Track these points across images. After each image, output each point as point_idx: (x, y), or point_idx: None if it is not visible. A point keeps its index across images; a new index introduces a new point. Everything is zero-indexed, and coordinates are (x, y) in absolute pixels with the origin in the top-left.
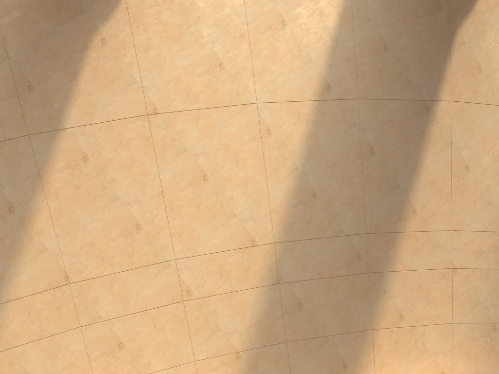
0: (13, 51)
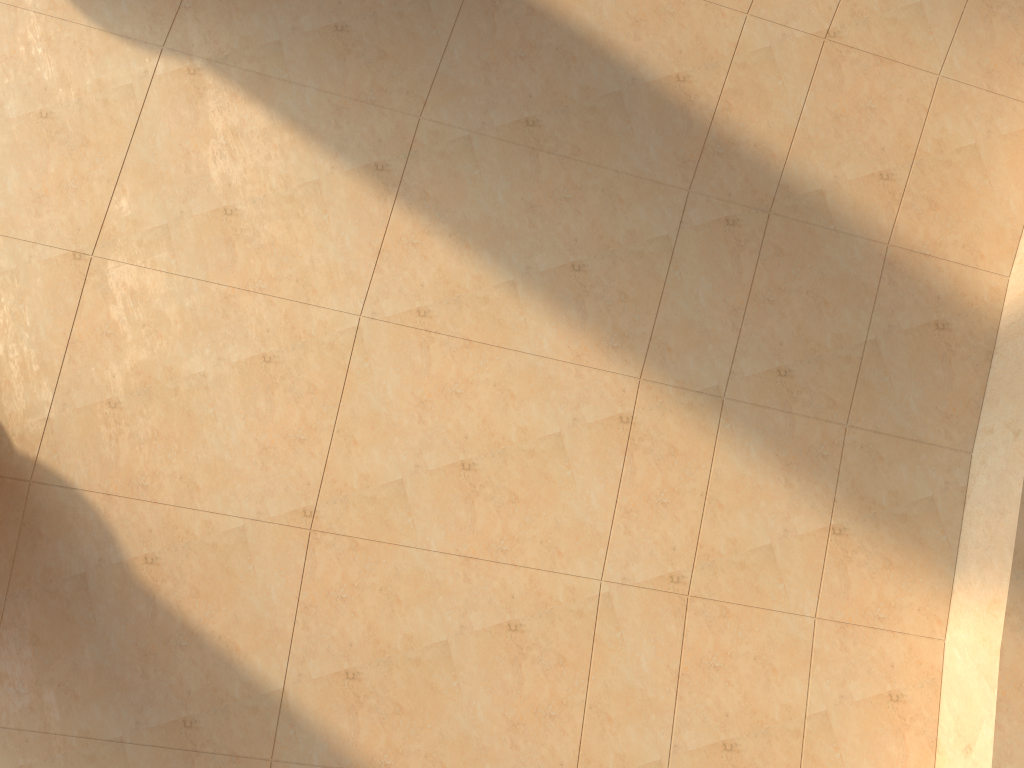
0: (114, 727)
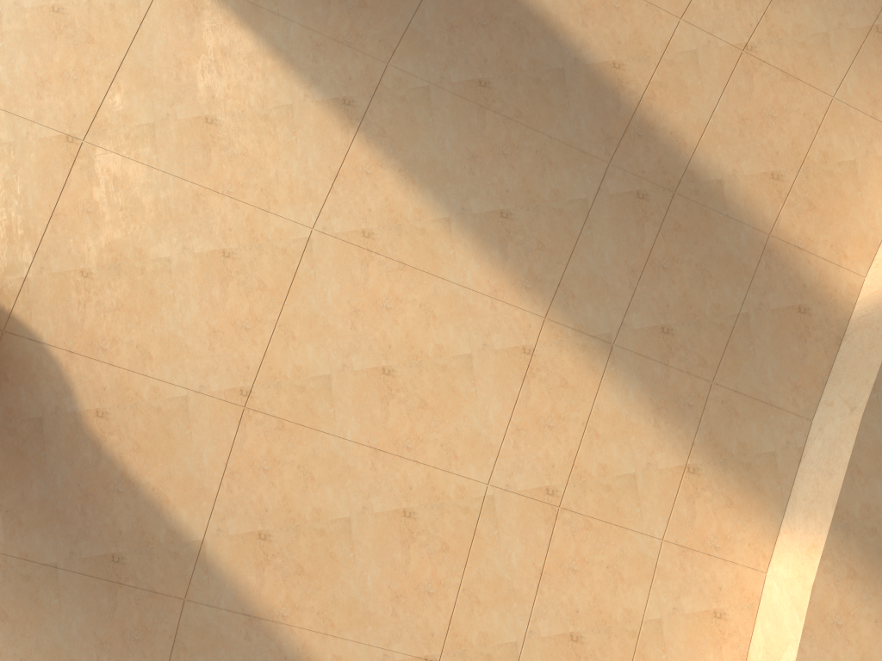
0: (50, 554)
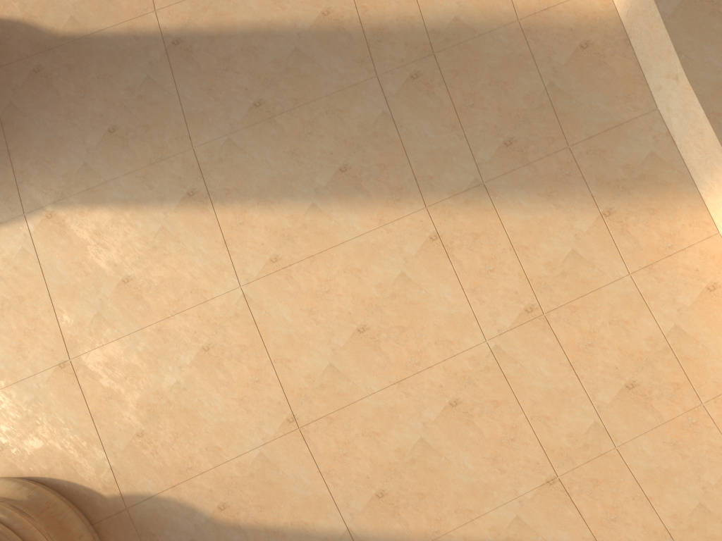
0: None
